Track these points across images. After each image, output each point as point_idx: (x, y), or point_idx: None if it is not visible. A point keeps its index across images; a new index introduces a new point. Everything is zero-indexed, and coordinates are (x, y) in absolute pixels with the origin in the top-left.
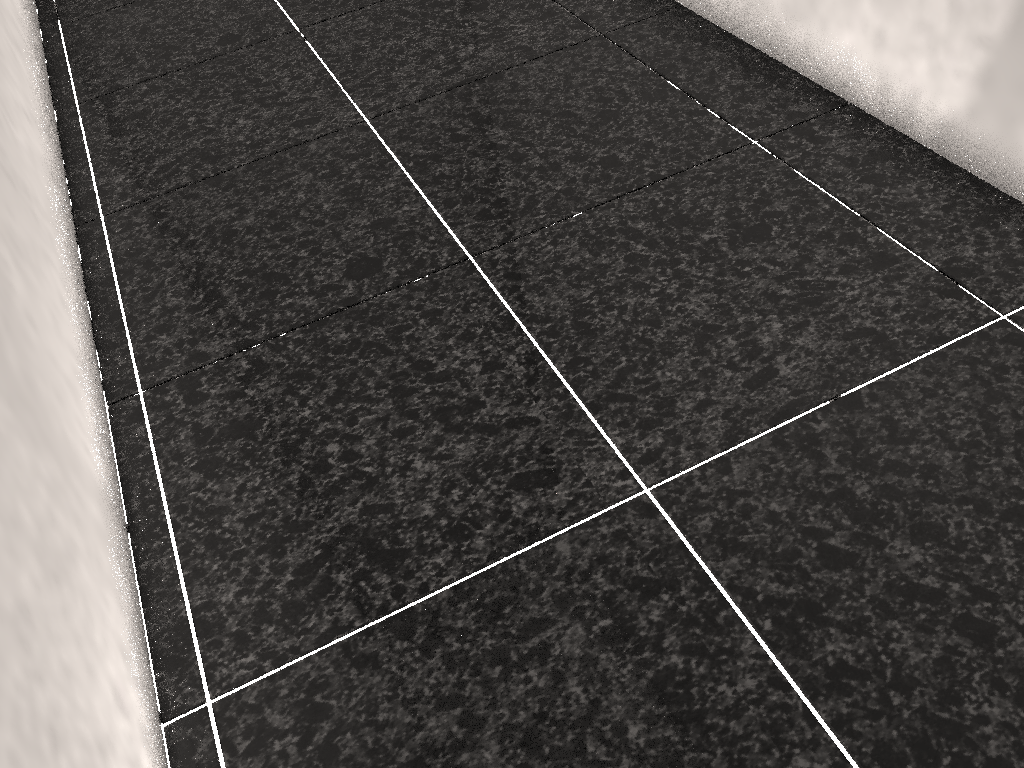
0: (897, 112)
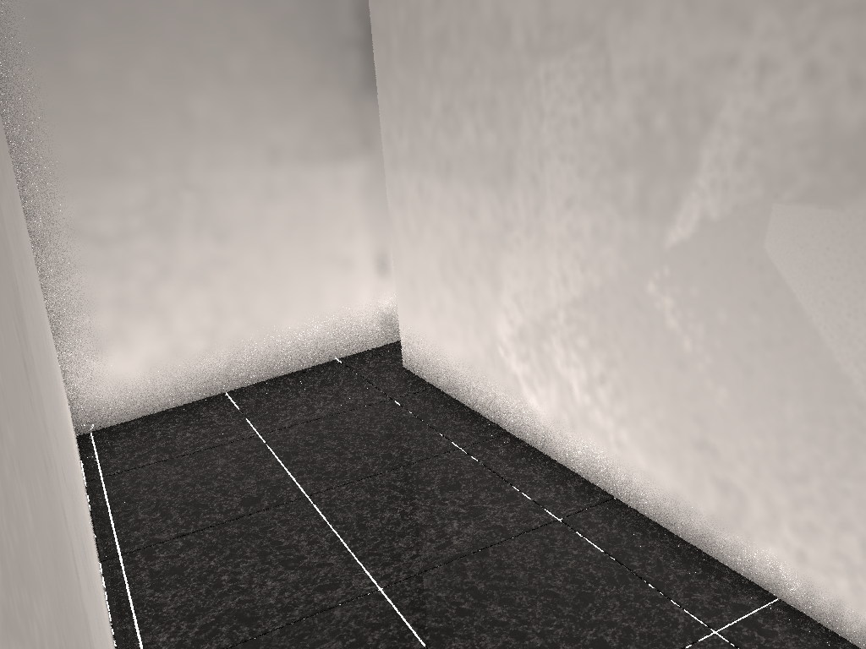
0: (825, 613)
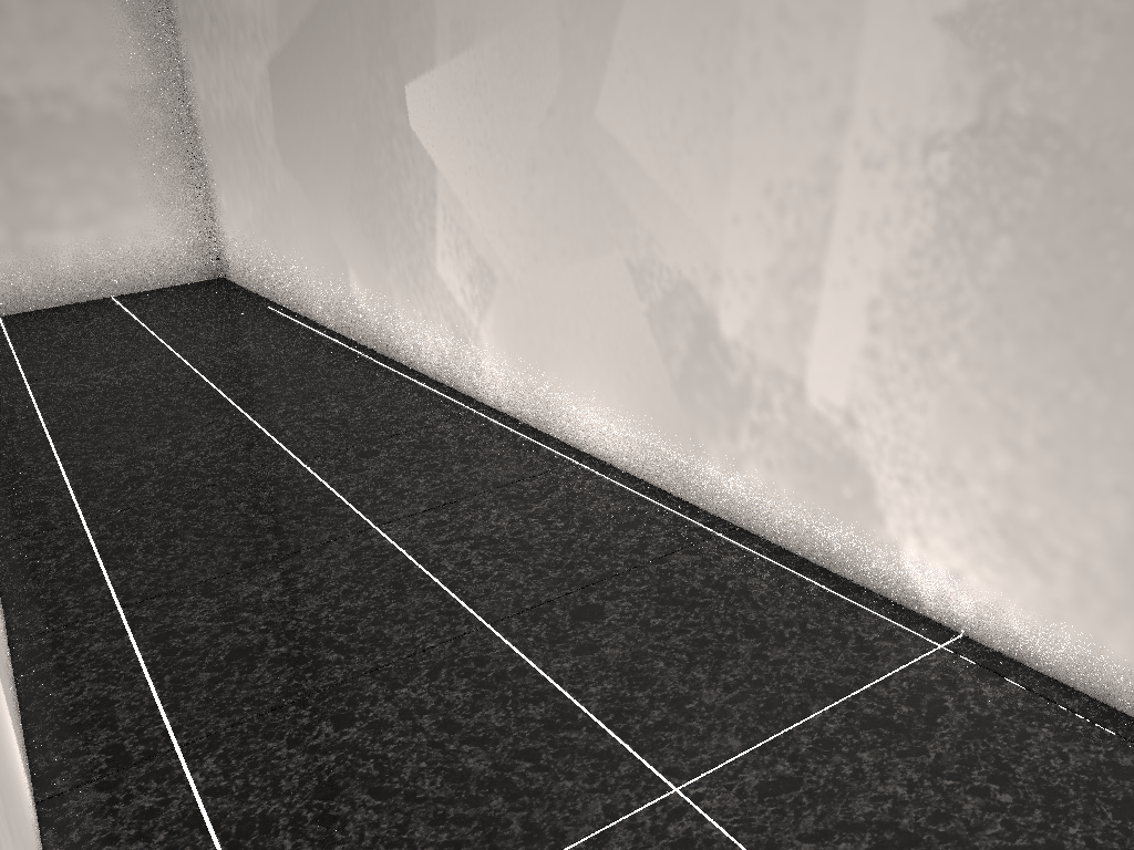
0: None
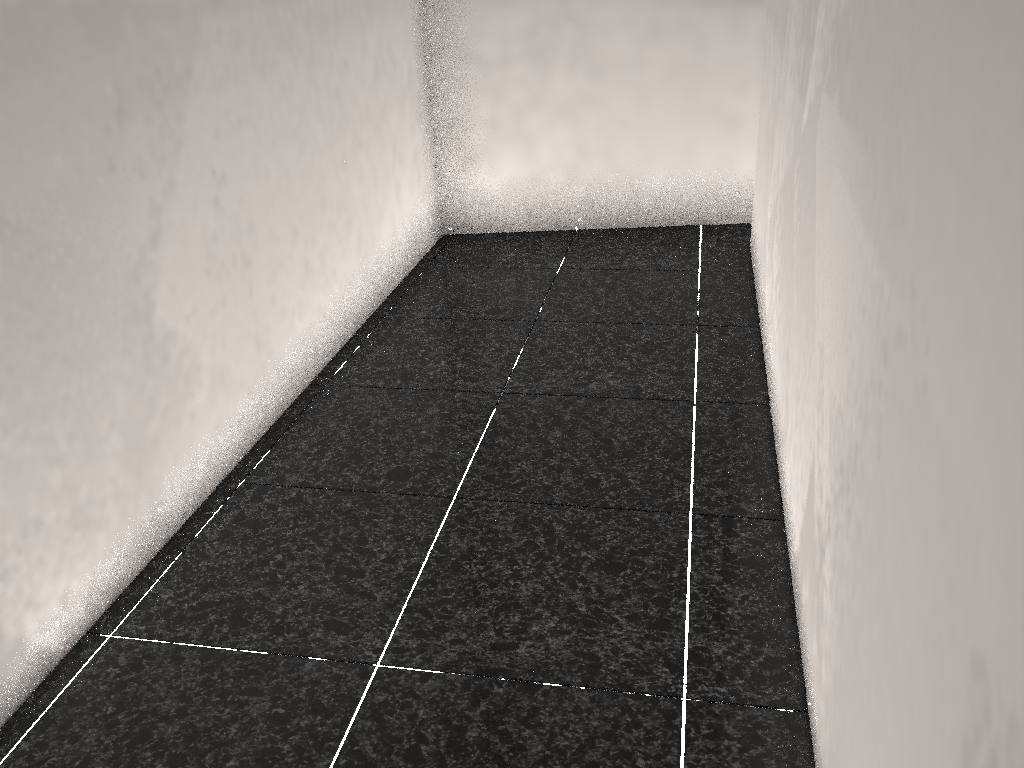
0: (789, 539)
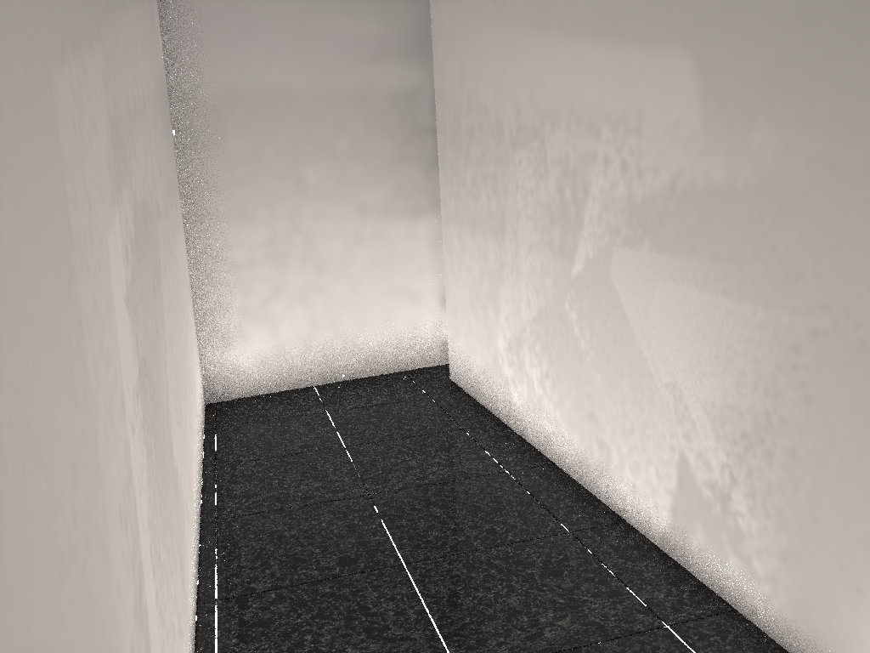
0: (645, 526)
